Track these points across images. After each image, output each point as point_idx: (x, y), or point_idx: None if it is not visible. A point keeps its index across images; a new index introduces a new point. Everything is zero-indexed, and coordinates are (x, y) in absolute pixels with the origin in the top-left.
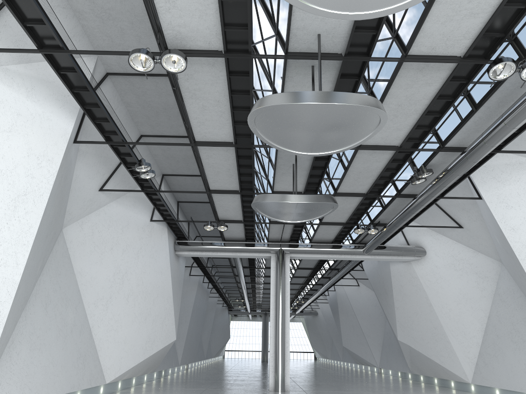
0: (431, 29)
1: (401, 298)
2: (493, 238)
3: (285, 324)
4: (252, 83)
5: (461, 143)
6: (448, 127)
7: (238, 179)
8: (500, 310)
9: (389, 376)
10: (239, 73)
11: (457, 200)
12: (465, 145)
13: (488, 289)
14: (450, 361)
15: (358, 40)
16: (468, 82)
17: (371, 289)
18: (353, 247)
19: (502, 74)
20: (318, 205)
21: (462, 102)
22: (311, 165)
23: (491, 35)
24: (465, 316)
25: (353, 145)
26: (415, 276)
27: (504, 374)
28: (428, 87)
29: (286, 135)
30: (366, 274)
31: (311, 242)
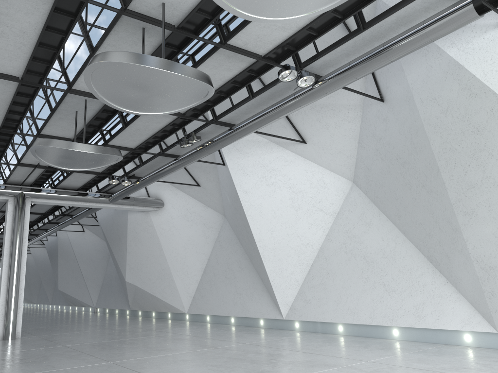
0: (252, 29)
1: (135, 244)
2: (224, 196)
3: (21, 271)
4: (75, 26)
5: (230, 120)
6: (224, 106)
7: (3, 116)
8: (218, 254)
9: (106, 314)
10: (63, 12)
11: (201, 163)
12: (232, 122)
13: (211, 237)
14: (172, 296)
15: (193, 19)
16: (257, 76)
17: (96, 235)
18: (99, 196)
19: (286, 78)
20: (105, 157)
21: (241, 88)
22: (94, 116)
23: (288, 46)
24: (190, 259)
25: (173, 112)
26: (151, 224)
27: (216, 303)
28: (228, 72)
29: (120, 91)
30: (99, 221)
31: (55, 188)
